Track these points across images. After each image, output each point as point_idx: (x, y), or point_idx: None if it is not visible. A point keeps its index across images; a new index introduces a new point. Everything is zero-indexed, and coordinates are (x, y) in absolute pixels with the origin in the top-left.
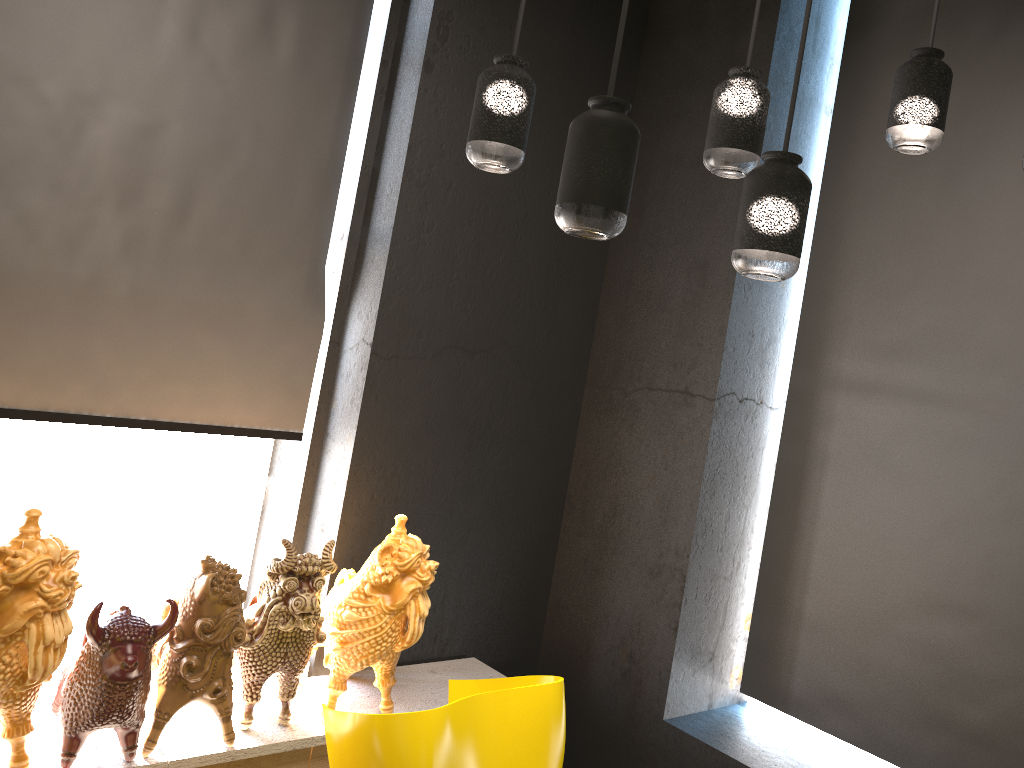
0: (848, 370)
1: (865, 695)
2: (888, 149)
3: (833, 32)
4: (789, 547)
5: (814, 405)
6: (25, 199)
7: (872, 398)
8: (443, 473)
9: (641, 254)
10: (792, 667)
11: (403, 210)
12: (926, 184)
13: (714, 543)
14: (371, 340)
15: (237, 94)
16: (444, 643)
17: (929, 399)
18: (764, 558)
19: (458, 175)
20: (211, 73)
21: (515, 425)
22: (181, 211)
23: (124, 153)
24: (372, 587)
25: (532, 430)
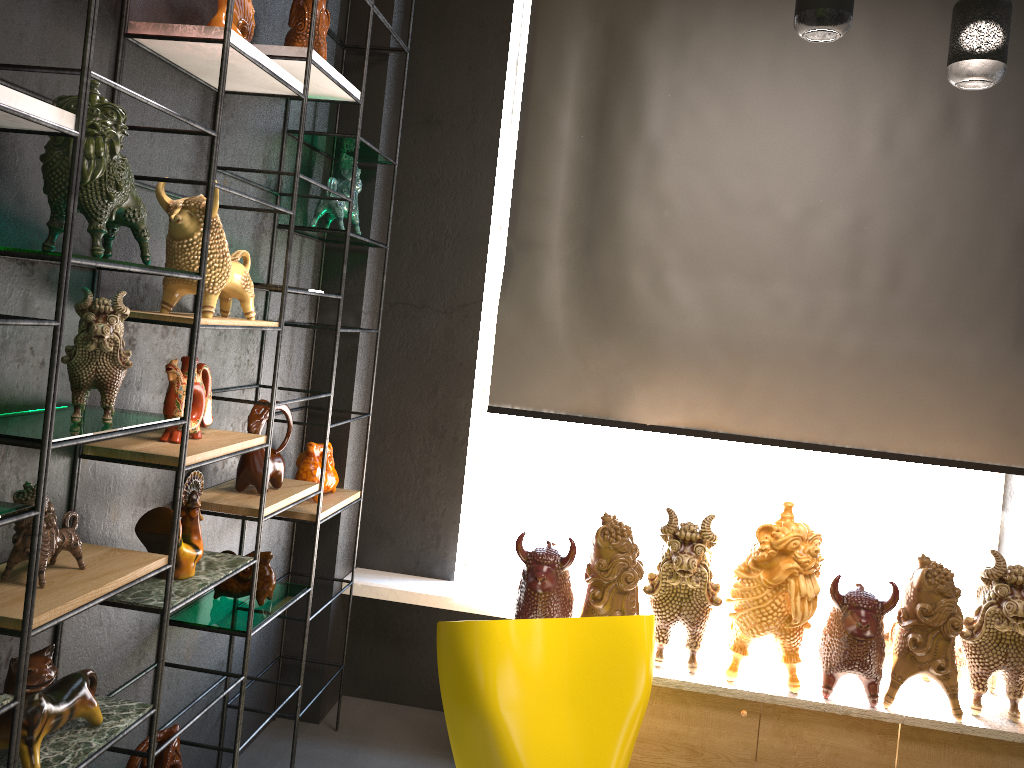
0: None
1: None
2: None
3: None
4: None
5: None
6: (775, 289)
7: None
8: None
9: None
10: None
11: None
12: None
13: None
14: None
15: (929, 180)
16: None
17: None
18: None
19: None
20: (904, 168)
21: None
22: (890, 282)
23: (841, 245)
24: None
25: None
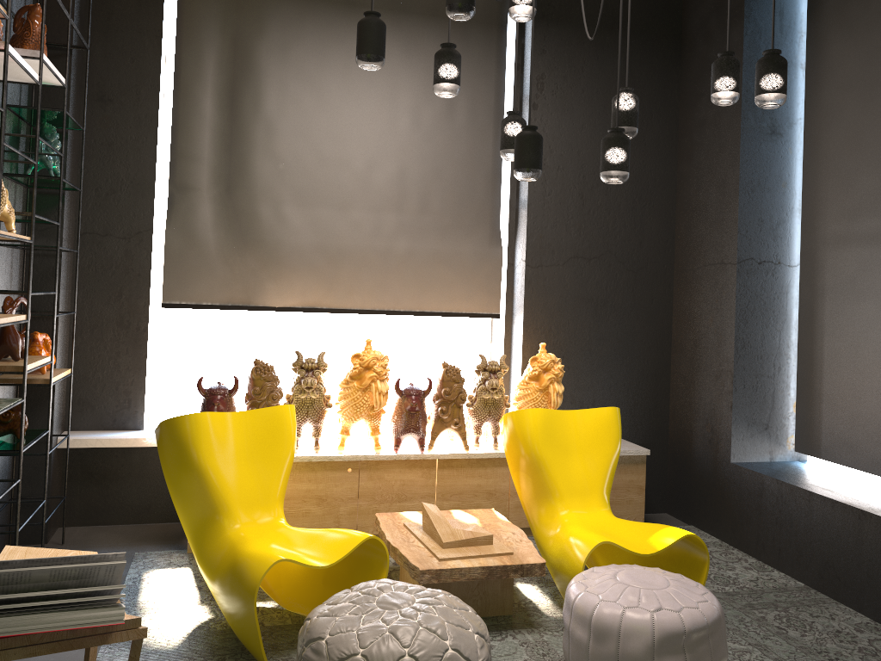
0: (830, 232)
1: (859, 436)
2: (836, 84)
3: (798, 15)
4: (810, 353)
5: (814, 259)
6: (353, 214)
7: (844, 247)
8: (581, 329)
9: (692, 184)
10: (820, 428)
11: (532, 186)
12: (859, 101)
13: (753, 354)
14: (524, 258)
15: (439, 145)
16: None
17: (874, 240)
18: (798, 363)
19: (562, 161)
20: (425, 138)
21: (625, 299)
22: (421, 208)
23: (391, 185)
24: (529, 378)
25: (638, 302)
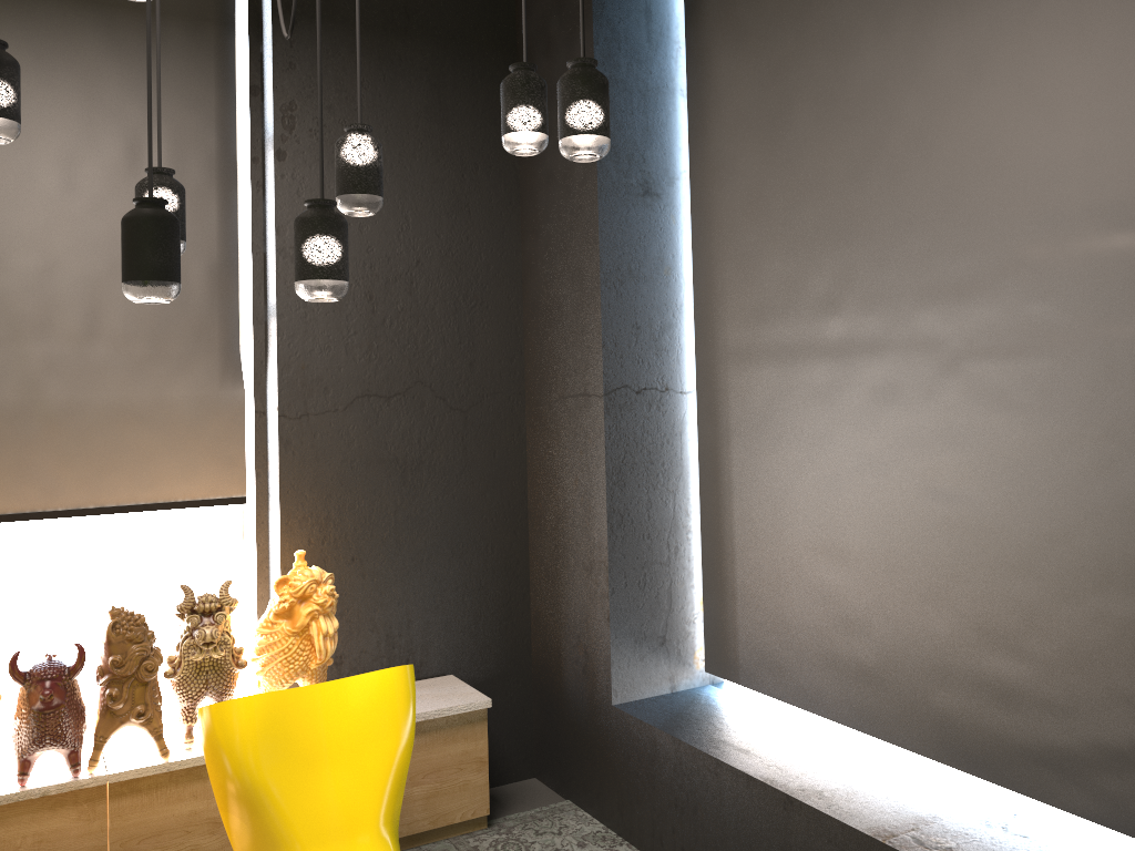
0: (732, 341)
1: (787, 652)
2: (728, 119)
3: (672, 17)
4: (718, 523)
5: (715, 381)
6: None
7: (751, 364)
8: (381, 510)
9: (542, 272)
10: (736, 638)
11: (283, 285)
12: (757, 146)
13: (637, 532)
14: (277, 404)
15: (118, 222)
16: (419, 665)
17: (789, 354)
18: (703, 538)
19: None
20: (91, 210)
21: (452, 455)
22: (88, 330)
23: (28, 294)
24: (276, 615)
25: (472, 457)
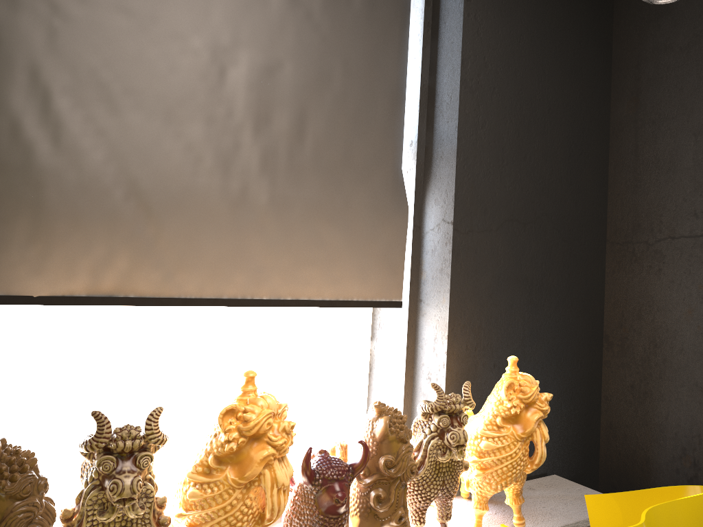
0: None
1: None
2: None
3: None
4: None
5: None
6: (190, 130)
7: None
8: (514, 324)
9: (643, 130)
10: None
11: (463, 112)
12: None
13: None
14: (451, 219)
15: (328, 36)
16: None
17: None
18: None
19: (498, 81)
20: (308, 21)
21: (560, 280)
22: (299, 131)
23: (255, 88)
24: (502, 419)
25: (573, 284)
